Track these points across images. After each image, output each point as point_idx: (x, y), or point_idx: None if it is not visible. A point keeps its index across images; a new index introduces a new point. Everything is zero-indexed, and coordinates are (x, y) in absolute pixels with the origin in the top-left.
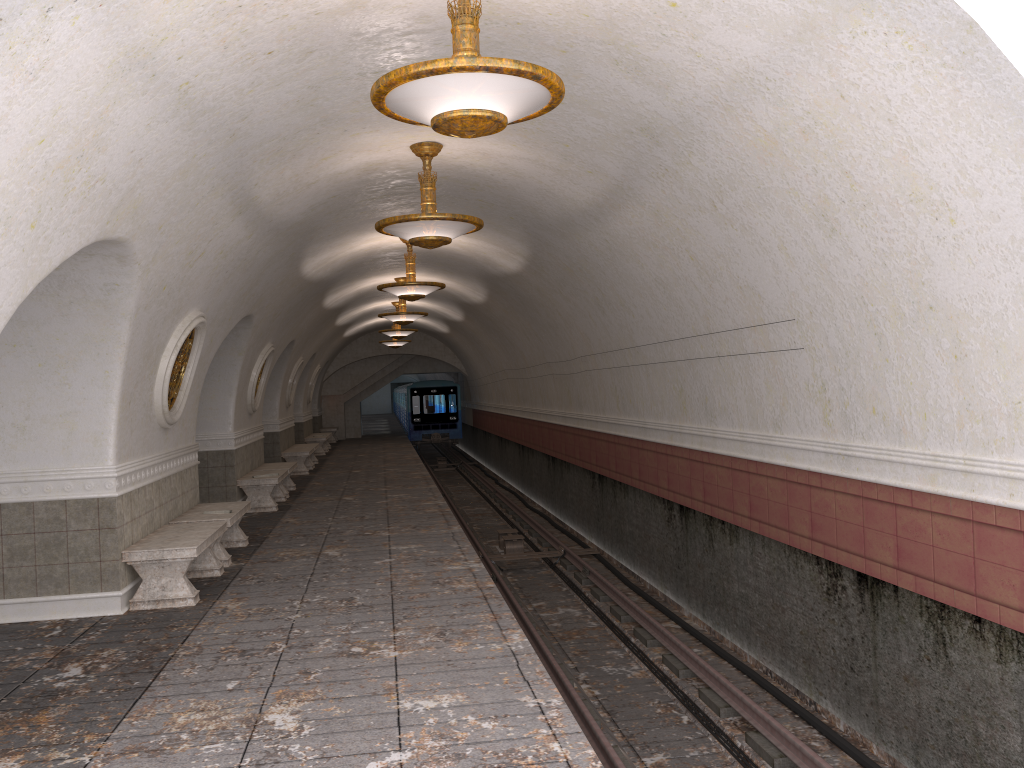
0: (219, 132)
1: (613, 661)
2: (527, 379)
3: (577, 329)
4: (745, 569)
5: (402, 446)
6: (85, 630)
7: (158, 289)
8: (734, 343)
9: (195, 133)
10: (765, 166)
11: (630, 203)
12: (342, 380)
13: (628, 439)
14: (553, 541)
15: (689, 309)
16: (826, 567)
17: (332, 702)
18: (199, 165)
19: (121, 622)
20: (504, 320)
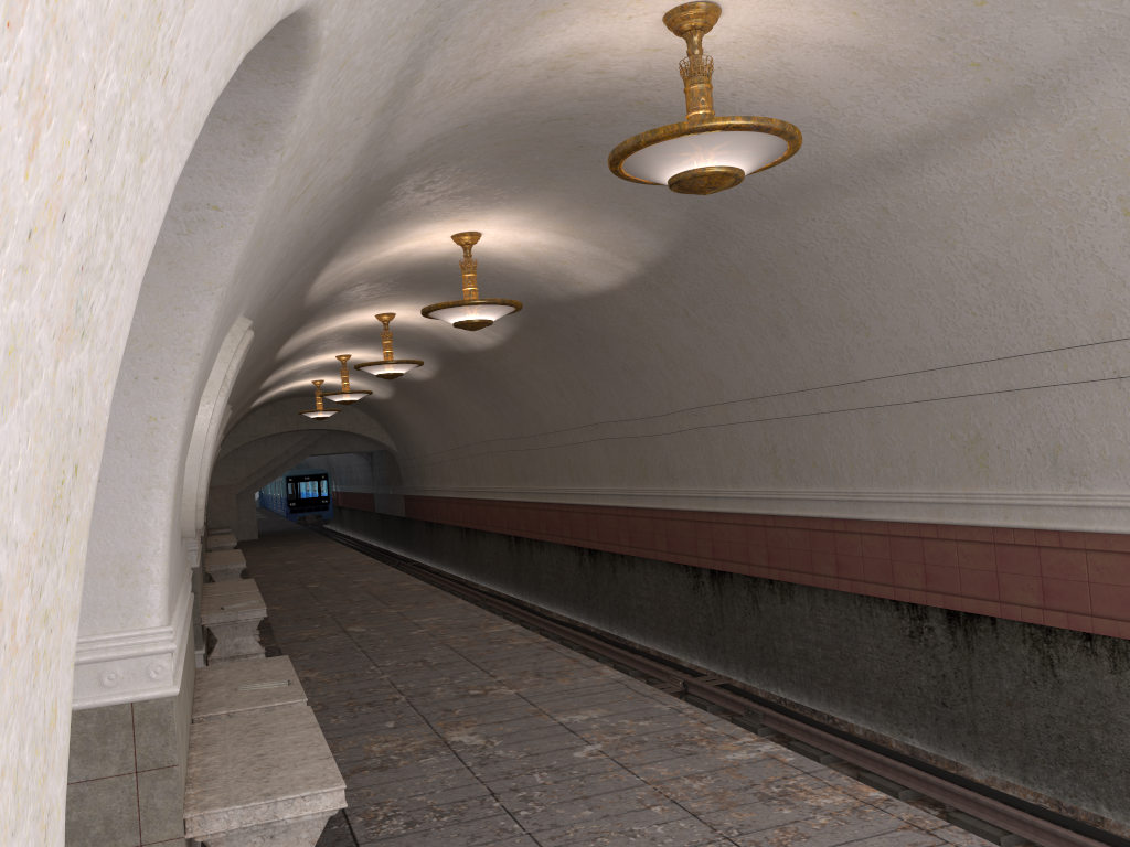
0: None
1: None
2: (538, 450)
3: (695, 369)
4: None
5: (332, 547)
6: None
7: (256, 242)
8: None
9: None
10: None
11: (1022, 123)
12: (234, 466)
13: (804, 519)
14: (649, 668)
15: (1053, 307)
16: None
17: None
18: None
19: None
20: (519, 371)
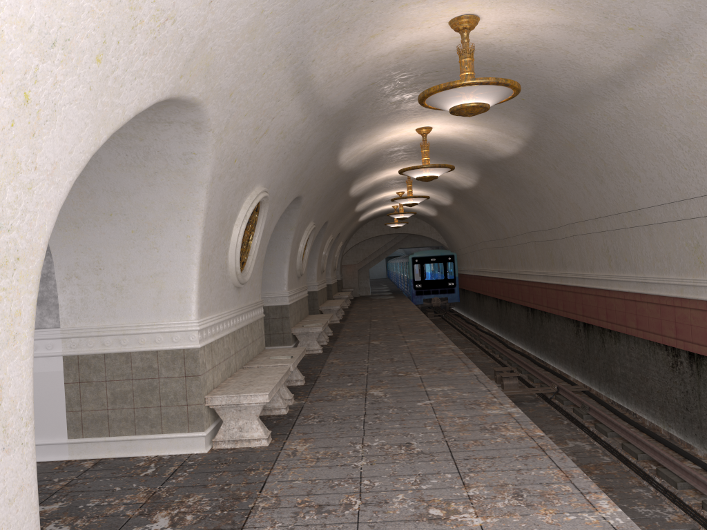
0: None
1: (643, 501)
2: (506, 247)
3: (567, 200)
4: None
5: (403, 301)
6: (174, 470)
7: (230, 161)
8: None
9: None
10: None
11: (671, 58)
12: (356, 253)
13: (622, 293)
14: (544, 378)
15: None
16: None
17: None
18: (266, 25)
19: (205, 462)
20: (489, 200)
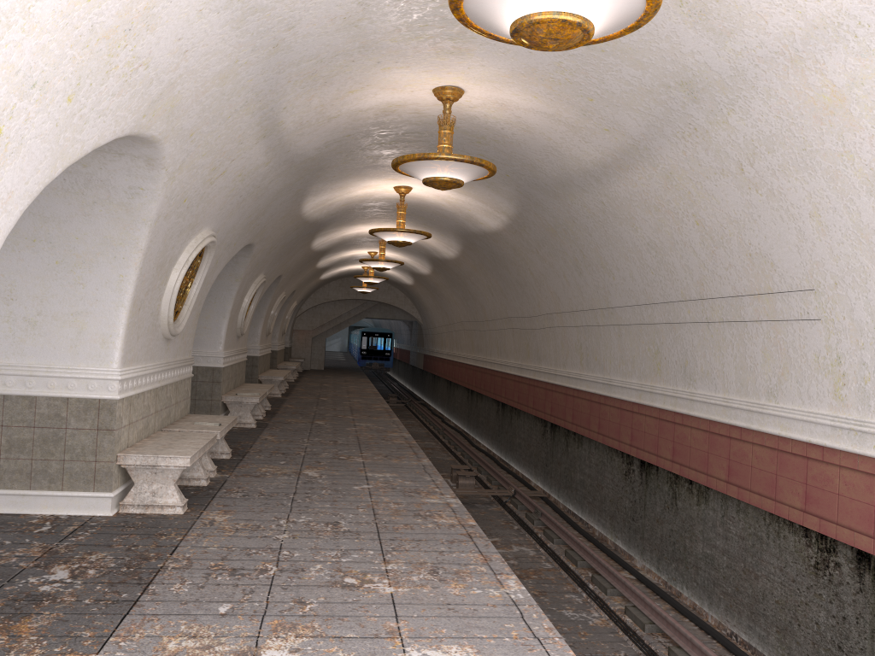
0: (264, 39)
1: (573, 606)
2: (484, 331)
3: (547, 288)
4: (713, 531)
5: (361, 380)
6: (74, 529)
7: (179, 200)
8: (730, 310)
9: (242, 34)
10: (820, 126)
11: (641, 164)
12: (312, 318)
13: (589, 394)
14: (503, 480)
15: (681, 274)
16: (816, 541)
17: (333, 642)
18: (239, 73)
19: (110, 524)
20: (471, 276)
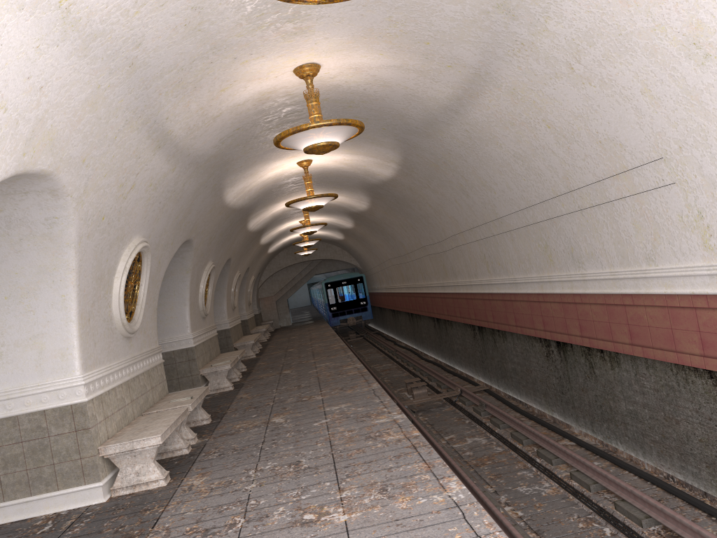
0: (117, 60)
1: (525, 481)
2: (408, 263)
3: (445, 214)
4: (630, 389)
5: (322, 326)
6: (72, 522)
7: (97, 219)
8: (596, 195)
9: (92, 60)
10: (628, 9)
11: (487, 88)
12: (272, 285)
13: (501, 294)
14: (449, 383)
15: (548, 174)
16: None
17: None
18: (106, 97)
19: (103, 510)
20: (385, 220)
